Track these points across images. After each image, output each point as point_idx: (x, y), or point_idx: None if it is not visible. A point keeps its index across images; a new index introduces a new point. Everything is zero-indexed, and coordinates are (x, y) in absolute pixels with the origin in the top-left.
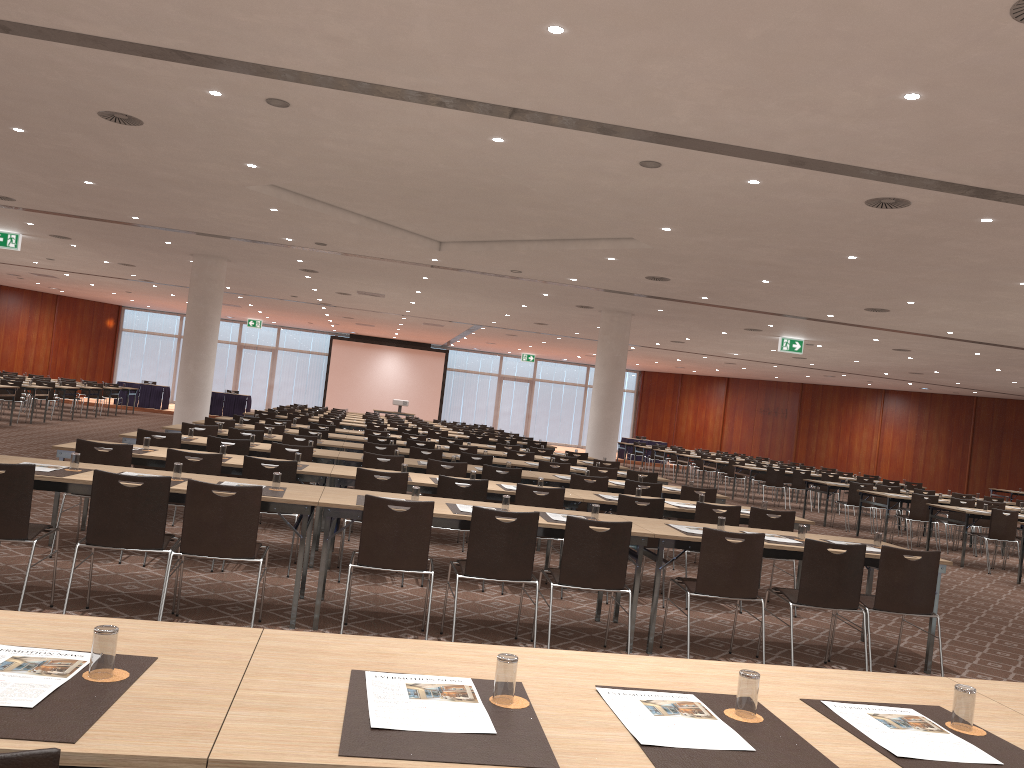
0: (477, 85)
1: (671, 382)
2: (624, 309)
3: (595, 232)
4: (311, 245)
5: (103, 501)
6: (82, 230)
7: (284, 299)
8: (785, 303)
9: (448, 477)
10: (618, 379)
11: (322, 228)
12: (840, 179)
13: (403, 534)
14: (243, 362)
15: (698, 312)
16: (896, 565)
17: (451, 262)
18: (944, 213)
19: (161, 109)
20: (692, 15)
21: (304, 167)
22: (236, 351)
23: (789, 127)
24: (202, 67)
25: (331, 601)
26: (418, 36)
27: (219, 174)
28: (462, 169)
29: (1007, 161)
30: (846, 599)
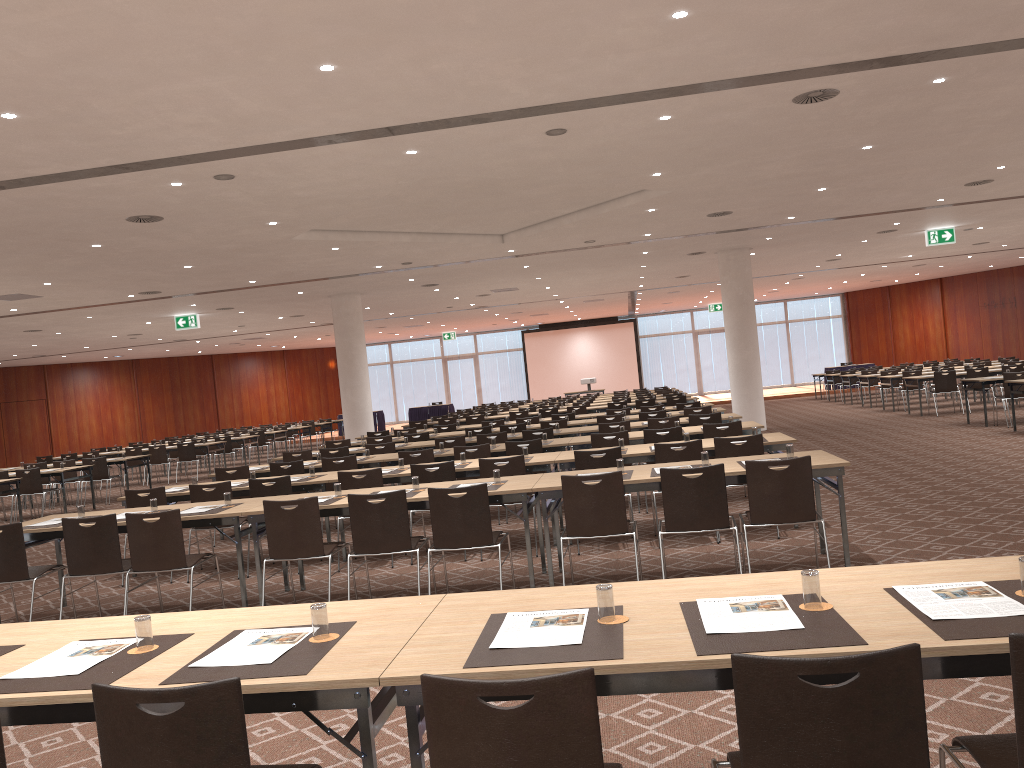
0: (335, 121)
1: (878, 297)
2: (734, 246)
3: (614, 191)
4: (401, 266)
5: (72, 541)
6: (232, 300)
7: (446, 311)
8: (875, 201)
9: (417, 465)
10: (747, 317)
11: (389, 252)
12: (736, 92)
13: (297, 528)
14: (450, 373)
15: (807, 230)
16: (763, 478)
17: (526, 249)
18: (886, 87)
19: (160, 205)
20: (405, 24)
21: (309, 213)
22: (441, 364)
23: (620, 70)
24: (144, 170)
25: (310, 590)
26: (244, 104)
27: (261, 235)
28: (434, 177)
29: (863, 31)
30: (713, 519)
